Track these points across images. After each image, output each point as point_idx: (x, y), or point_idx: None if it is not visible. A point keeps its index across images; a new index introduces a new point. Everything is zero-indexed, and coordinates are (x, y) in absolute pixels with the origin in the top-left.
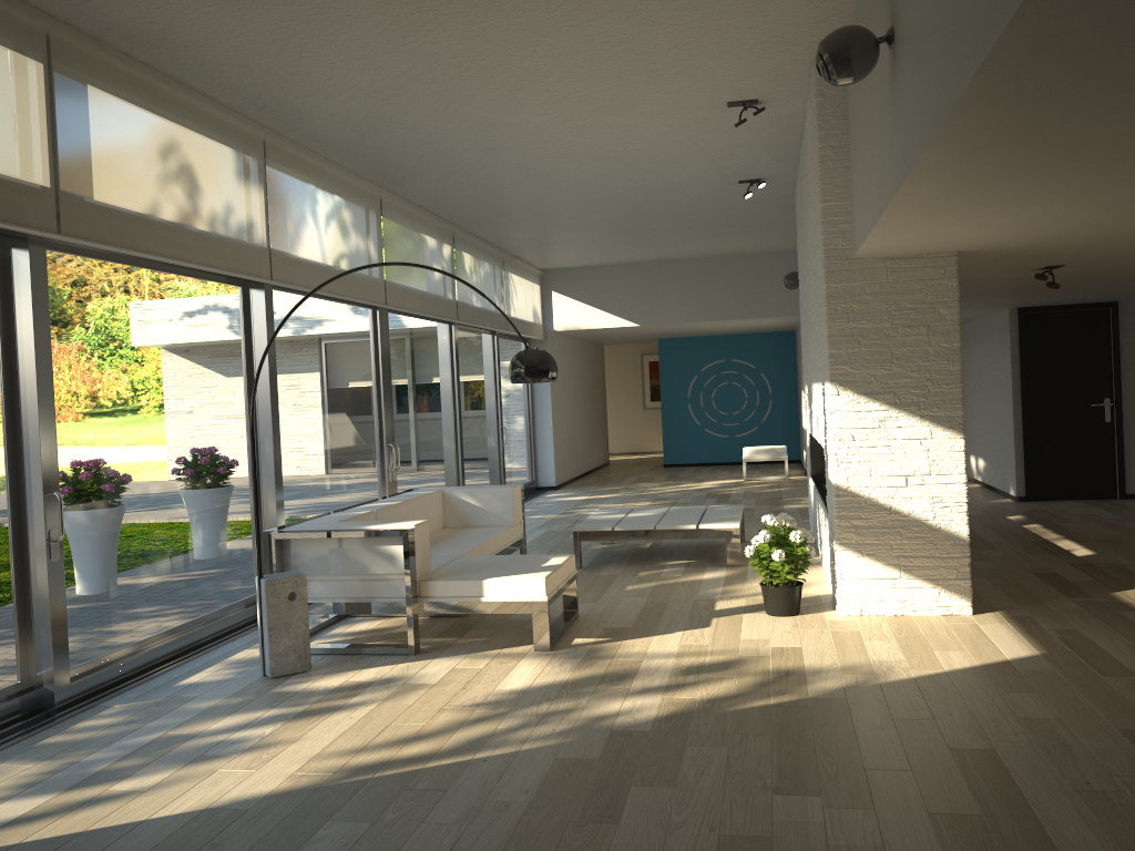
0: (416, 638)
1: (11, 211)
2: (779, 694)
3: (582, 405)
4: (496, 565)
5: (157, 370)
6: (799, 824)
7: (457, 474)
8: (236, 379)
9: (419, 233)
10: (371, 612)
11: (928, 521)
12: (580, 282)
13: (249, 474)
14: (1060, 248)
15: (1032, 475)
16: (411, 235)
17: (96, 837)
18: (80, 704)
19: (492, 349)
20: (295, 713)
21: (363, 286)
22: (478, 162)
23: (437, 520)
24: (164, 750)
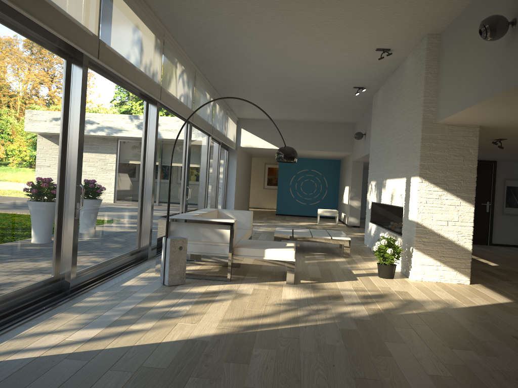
0: (230, 274)
1: (84, 43)
2: (415, 309)
3: (244, 182)
4: (263, 244)
5: (116, 134)
6: (474, 361)
7: (204, 206)
8: (140, 145)
9: (205, 91)
10: (209, 260)
11: (455, 241)
12: (255, 125)
13: (140, 191)
14: None
15: None
16: (202, 91)
17: (142, 348)
18: (80, 290)
19: (218, 151)
20: (193, 301)
21: (186, 111)
22: (249, 60)
23: None
24: (142, 313)
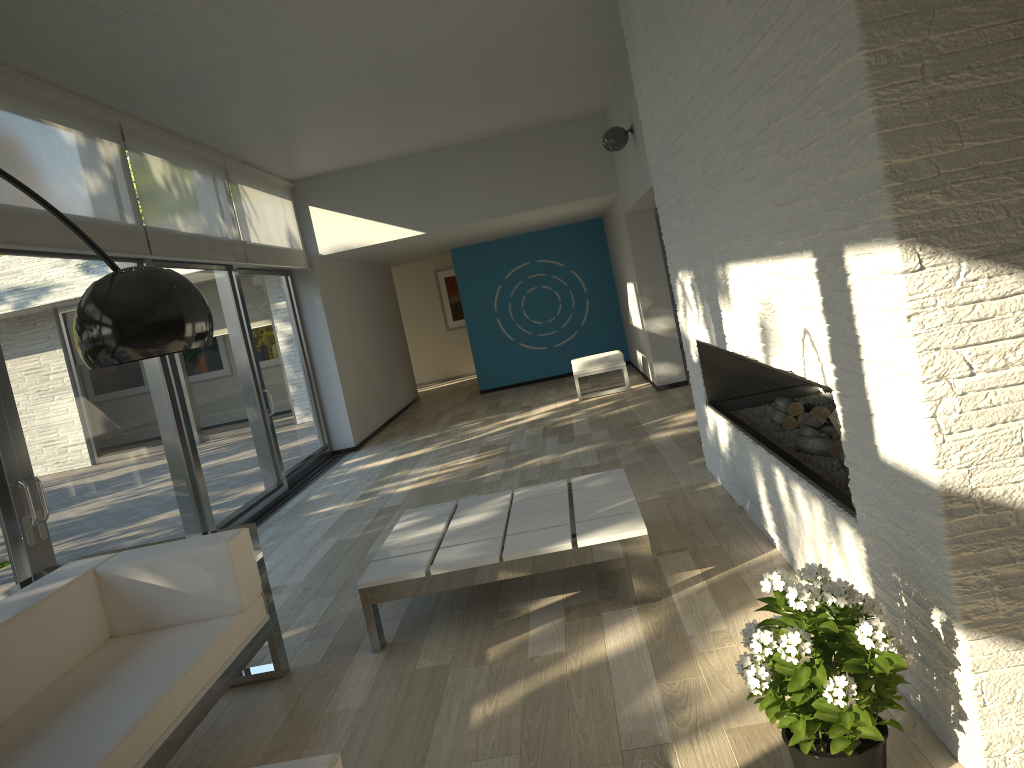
0: None
1: None
2: None
3: (375, 339)
4: None
5: None
6: None
7: (191, 481)
8: None
9: (38, 119)
10: None
11: None
12: (342, 189)
13: None
14: None
15: None
16: (18, 121)
17: None
18: None
19: (232, 290)
20: None
21: None
22: None
23: (87, 633)
24: None
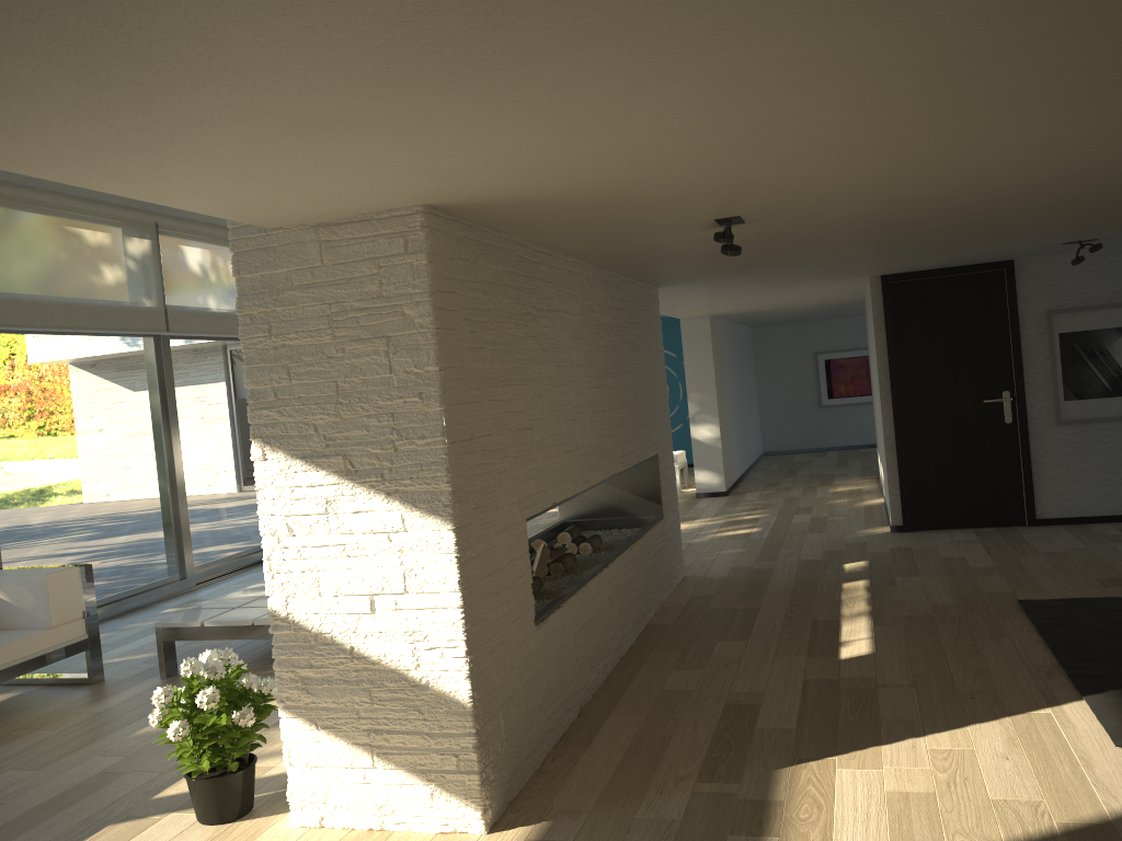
0: None
1: None
2: None
3: None
4: None
5: None
6: None
7: (174, 523)
8: None
9: (61, 226)
10: None
11: (411, 671)
12: None
13: None
14: (624, 188)
15: (912, 497)
16: (39, 230)
17: None
18: None
19: None
20: None
21: None
22: None
23: None
24: None
